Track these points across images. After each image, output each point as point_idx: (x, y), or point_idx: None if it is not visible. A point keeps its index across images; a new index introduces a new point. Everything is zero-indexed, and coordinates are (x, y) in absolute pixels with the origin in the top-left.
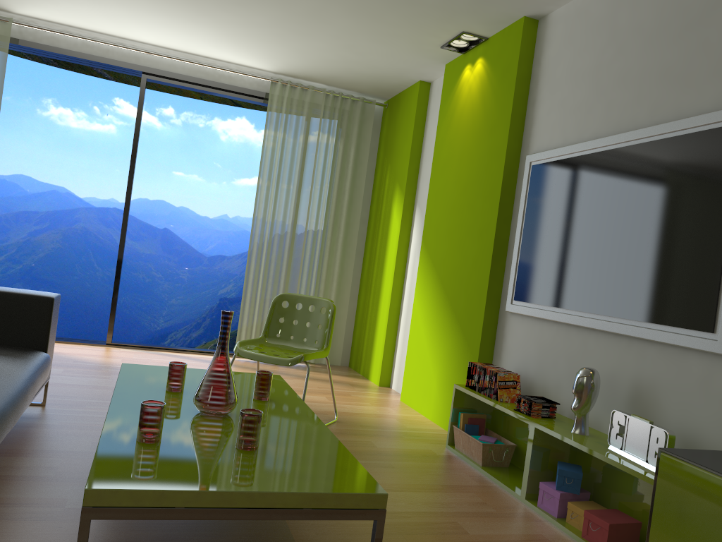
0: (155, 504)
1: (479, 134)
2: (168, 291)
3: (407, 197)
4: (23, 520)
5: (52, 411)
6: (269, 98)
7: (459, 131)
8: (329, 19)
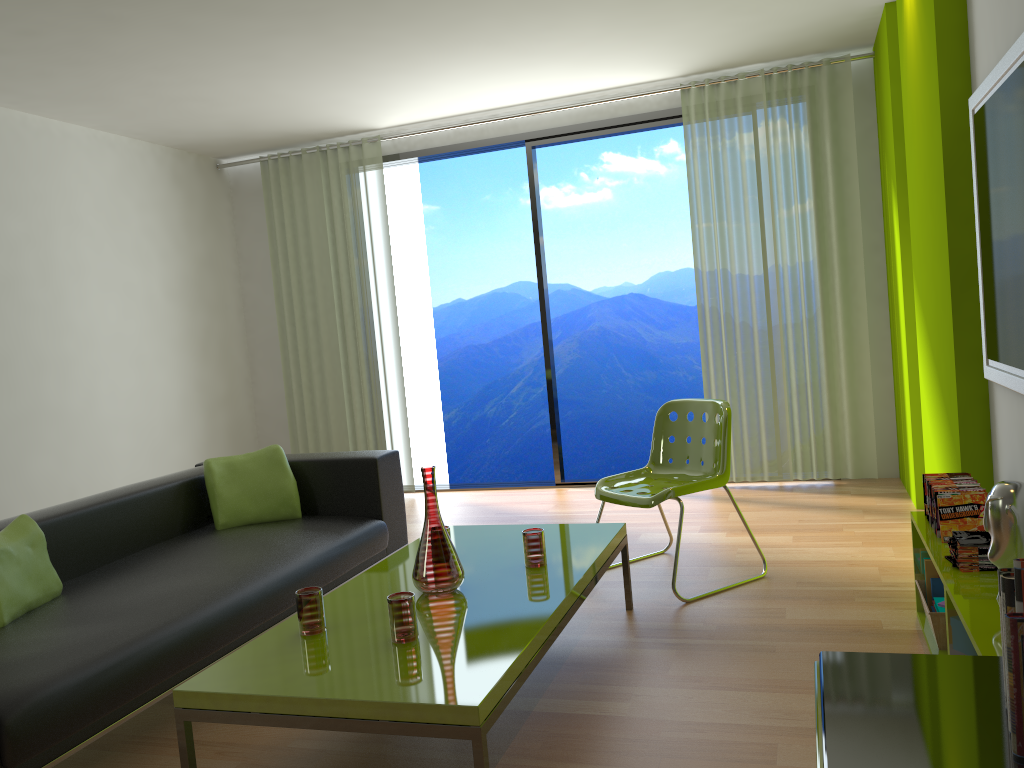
0: (232, 707)
1: (922, 78)
2: None
3: (902, 200)
4: None
5: None
6: (684, 114)
7: (912, 79)
8: None
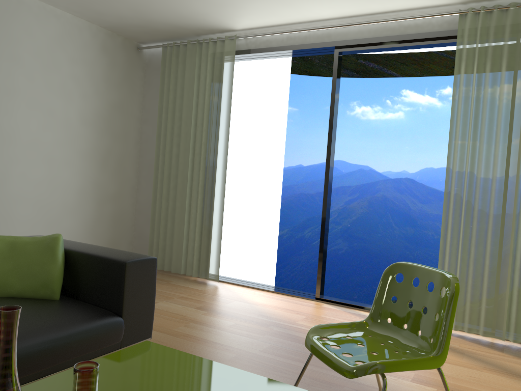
0: None
1: None
2: None
3: None
4: None
5: None
6: (459, 33)
7: None
8: None
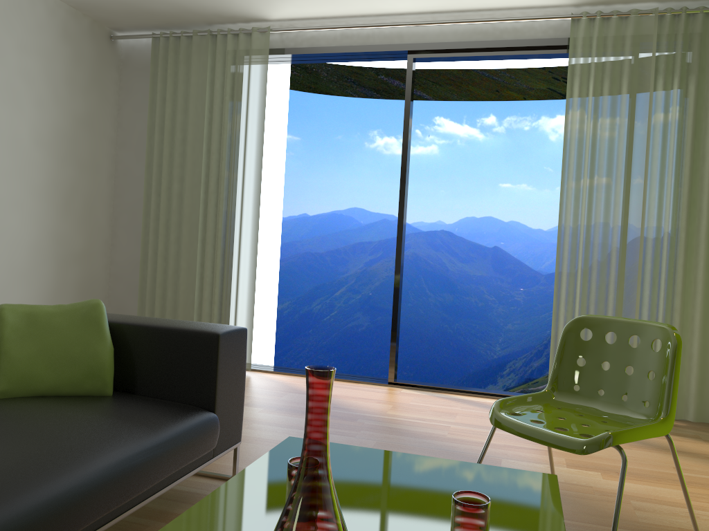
0: None
1: None
2: (502, 316)
3: None
4: None
5: None
6: (571, 42)
7: None
8: None
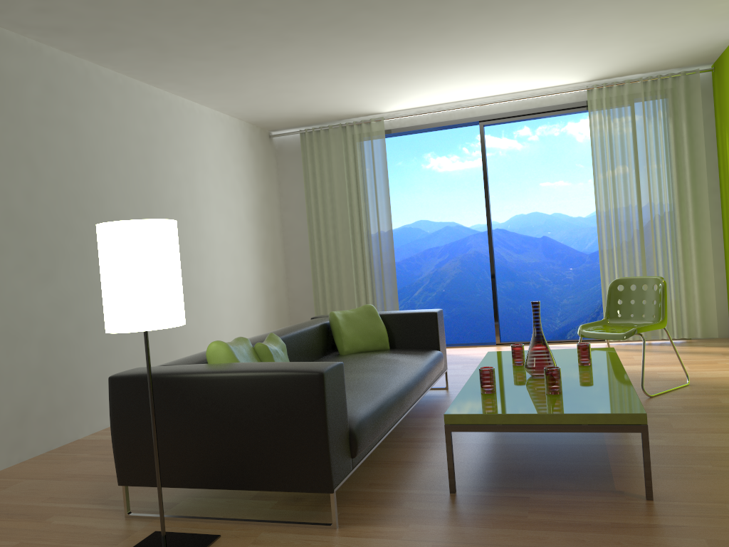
0: (484, 422)
1: None
2: (558, 293)
3: None
4: (430, 448)
5: (452, 392)
6: (588, 105)
7: None
8: (610, 29)
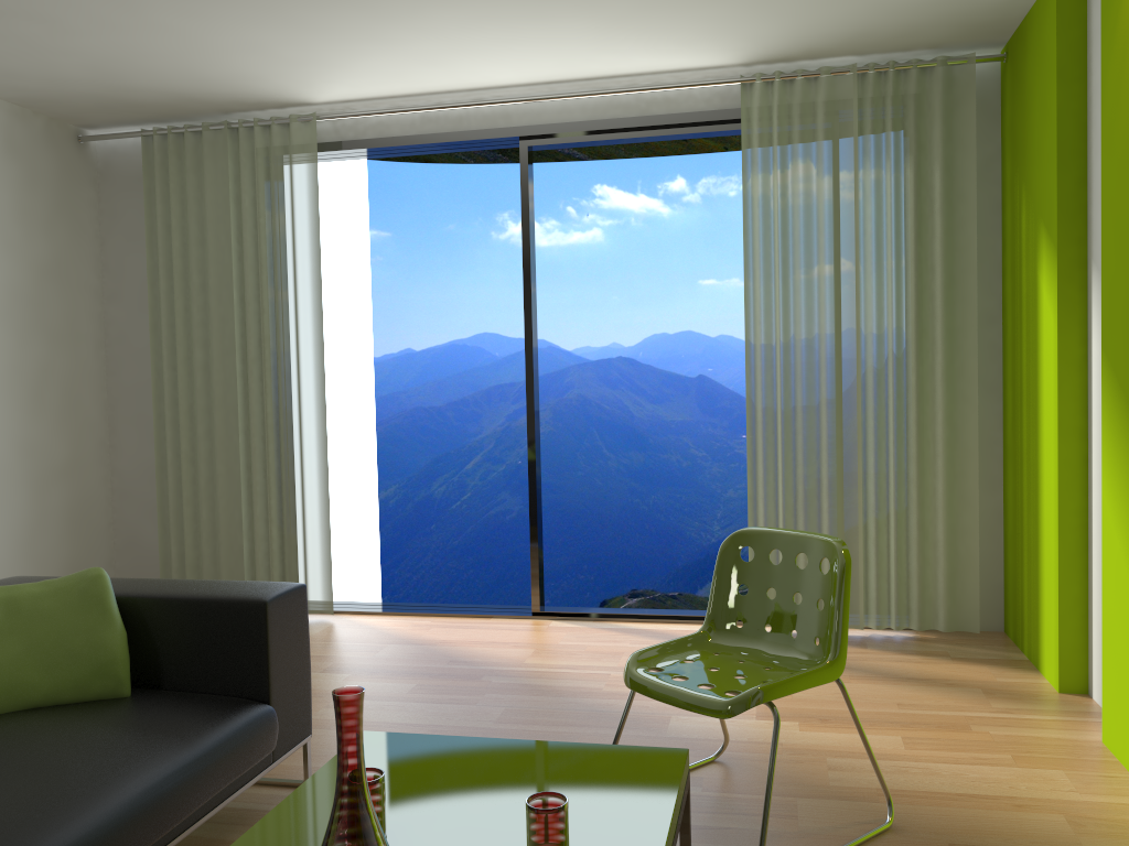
0: None
1: None
2: (719, 478)
3: (1064, 252)
4: None
5: None
6: (743, 117)
7: None
8: None
